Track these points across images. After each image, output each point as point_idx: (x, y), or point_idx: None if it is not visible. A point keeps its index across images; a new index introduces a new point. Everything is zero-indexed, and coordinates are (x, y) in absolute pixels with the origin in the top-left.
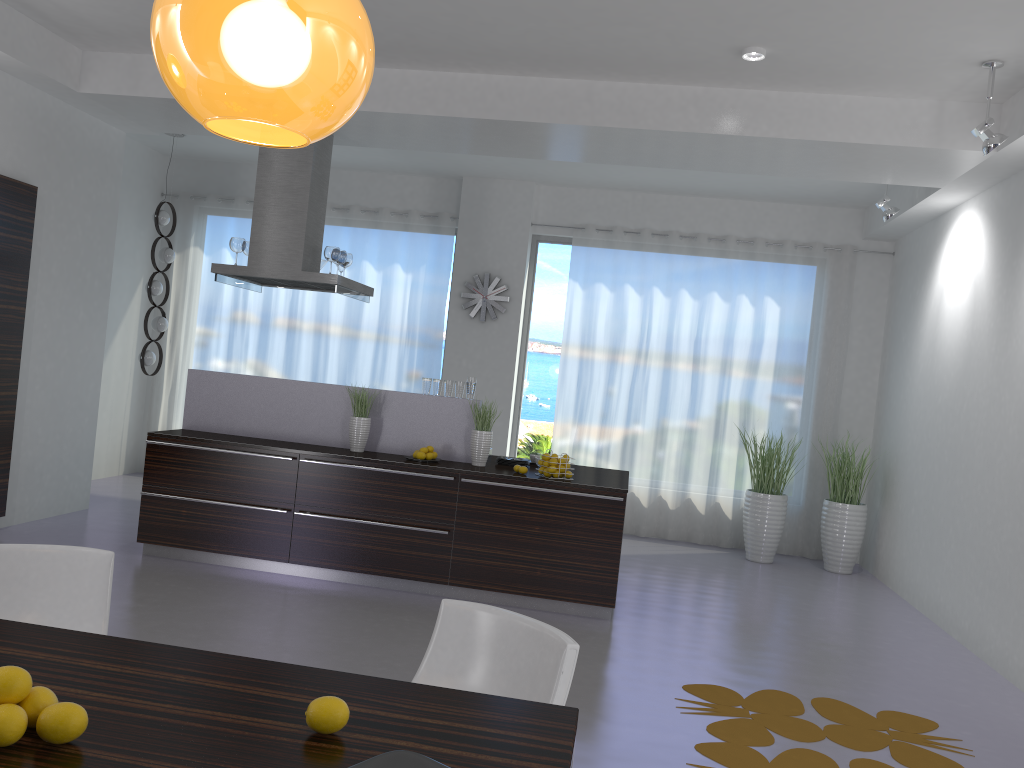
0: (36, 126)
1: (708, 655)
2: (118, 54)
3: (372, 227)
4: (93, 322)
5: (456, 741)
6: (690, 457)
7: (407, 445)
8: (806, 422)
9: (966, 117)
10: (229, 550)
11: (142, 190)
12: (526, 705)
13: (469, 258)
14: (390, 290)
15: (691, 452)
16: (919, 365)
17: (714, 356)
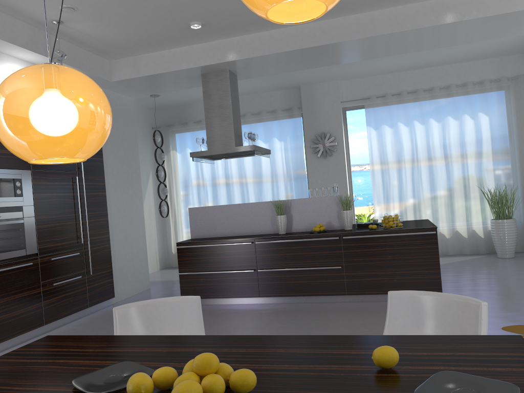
0: None
1: (506, 310)
2: (126, 58)
3: (258, 122)
4: (136, 195)
5: (467, 362)
6: (453, 208)
7: (307, 226)
8: (516, 176)
9: None
10: (228, 295)
11: (143, 128)
12: (488, 337)
13: (311, 126)
14: (273, 152)
15: (453, 205)
16: None
17: (455, 151)
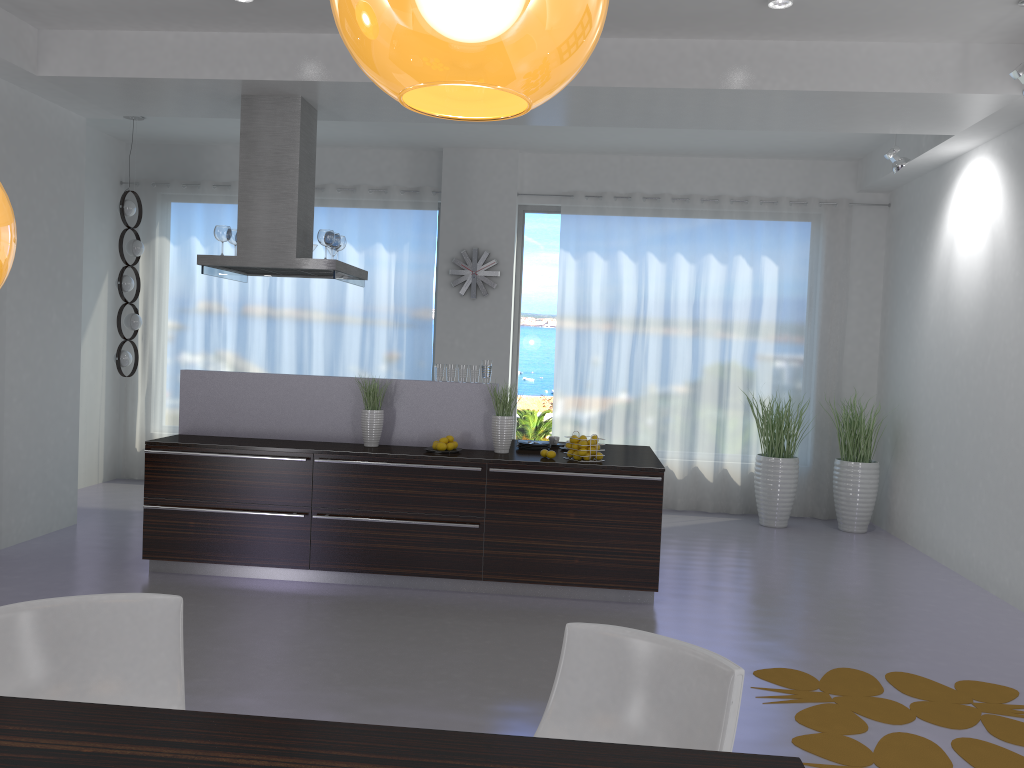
0: None
1: (765, 635)
2: (78, 31)
3: (350, 206)
4: (67, 325)
5: None
6: (695, 425)
7: (423, 436)
8: (810, 382)
9: (992, 59)
10: (244, 560)
11: (100, 179)
12: (742, 760)
13: (455, 233)
14: (373, 271)
15: (695, 420)
16: (929, 318)
17: (714, 320)
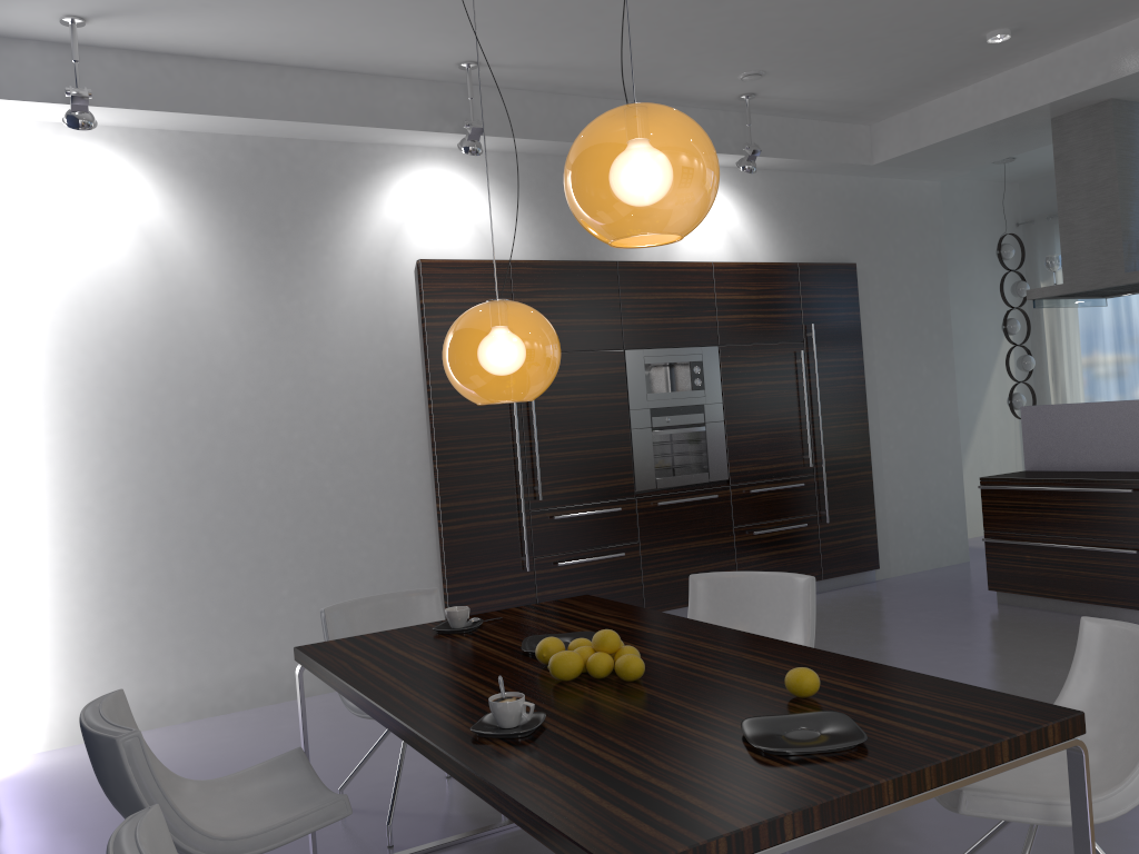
0: (845, 209)
1: None
2: (897, 116)
3: None
4: (939, 376)
5: (903, 716)
6: None
7: None
8: None
9: None
10: (1081, 597)
11: (991, 228)
12: (1024, 703)
13: None
14: None
15: None
16: None
17: None
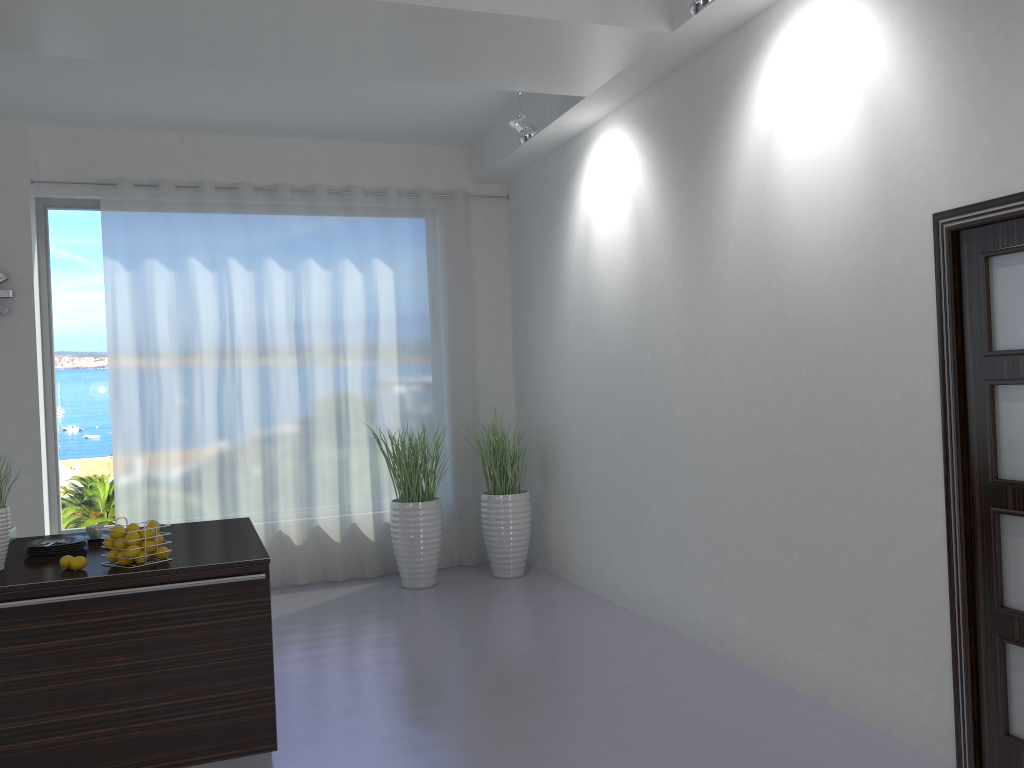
0: None
1: None
2: None
3: None
4: None
5: None
6: (311, 473)
7: None
8: (443, 405)
9: None
10: None
11: None
12: None
13: None
14: None
15: (312, 466)
16: (569, 319)
17: (322, 340)
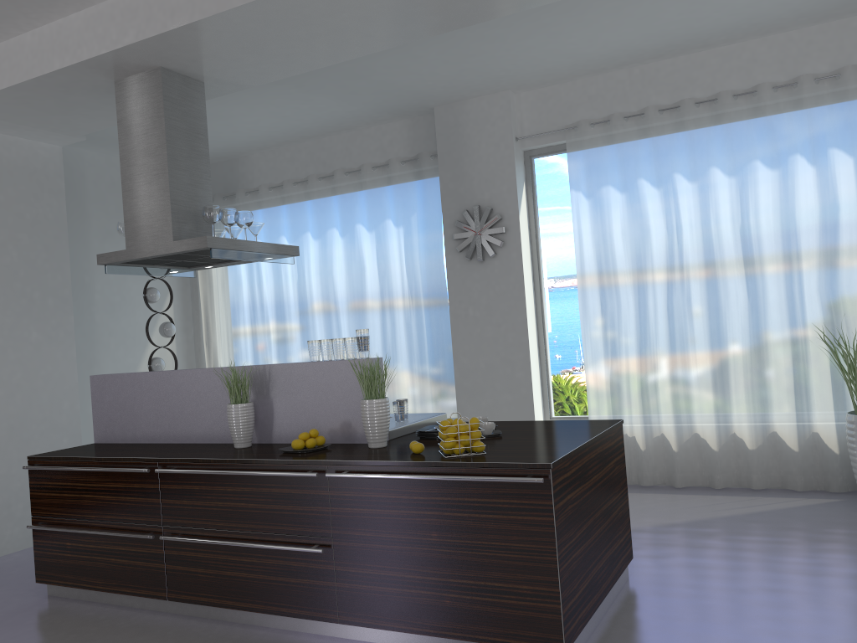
0: None
1: None
2: None
3: (358, 187)
4: (54, 341)
5: None
6: (765, 378)
7: (302, 430)
8: None
9: None
10: (112, 587)
11: None
12: None
13: (455, 194)
14: (386, 249)
15: (765, 372)
16: None
17: (771, 242)
